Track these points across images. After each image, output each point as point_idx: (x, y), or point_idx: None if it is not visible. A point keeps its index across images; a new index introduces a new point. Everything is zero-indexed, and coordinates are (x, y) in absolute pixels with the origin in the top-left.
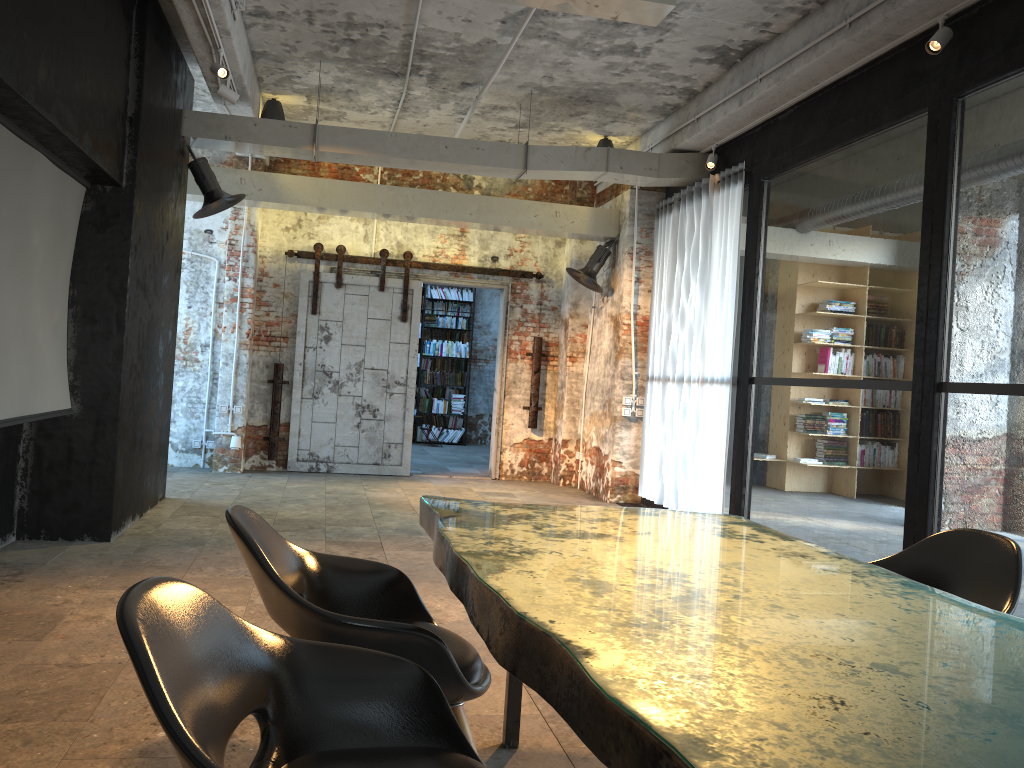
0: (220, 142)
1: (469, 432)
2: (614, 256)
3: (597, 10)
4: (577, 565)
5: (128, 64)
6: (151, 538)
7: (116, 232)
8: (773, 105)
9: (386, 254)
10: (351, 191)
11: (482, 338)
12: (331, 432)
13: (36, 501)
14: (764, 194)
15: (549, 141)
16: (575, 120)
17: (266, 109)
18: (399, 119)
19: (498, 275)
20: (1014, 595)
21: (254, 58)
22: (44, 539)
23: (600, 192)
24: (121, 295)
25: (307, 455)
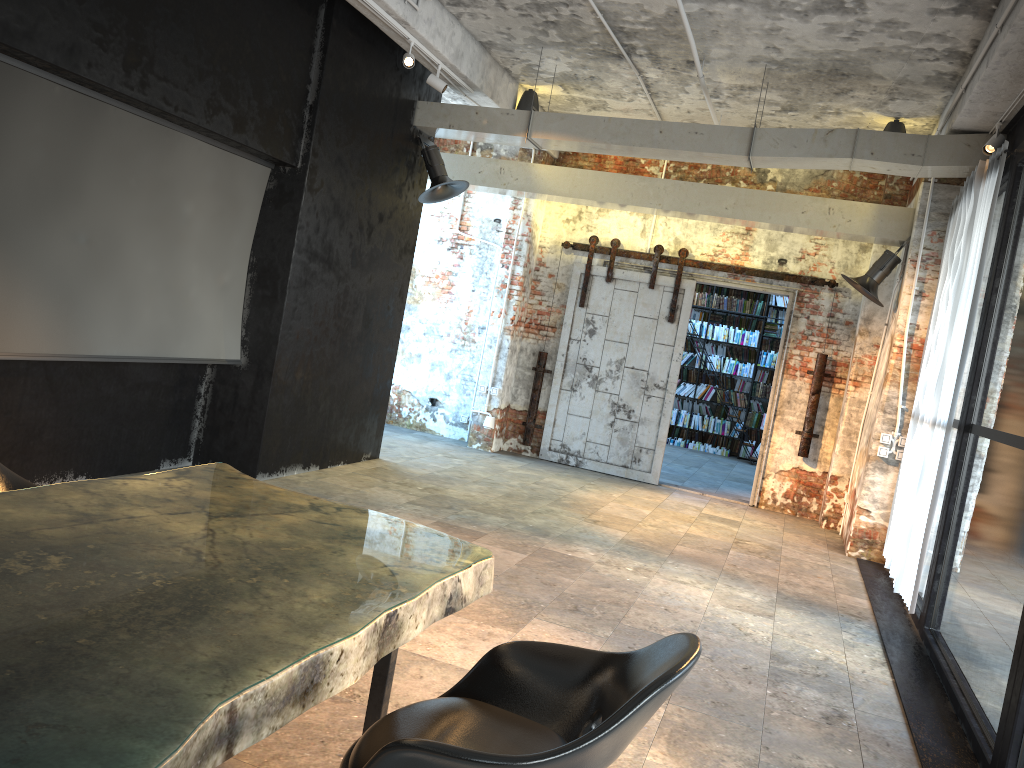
0: (447, 131)
1: None
2: (905, 264)
3: None
4: (1, 532)
5: (309, 57)
6: (292, 485)
7: (289, 208)
8: None
9: (660, 250)
10: (601, 181)
11: None
12: (584, 427)
13: (208, 435)
14: (1020, 183)
15: (834, 126)
16: (845, 99)
17: (521, 100)
18: (658, 106)
19: (782, 280)
20: (587, 735)
21: (486, 49)
22: None
23: (911, 188)
24: (286, 264)
25: (559, 446)
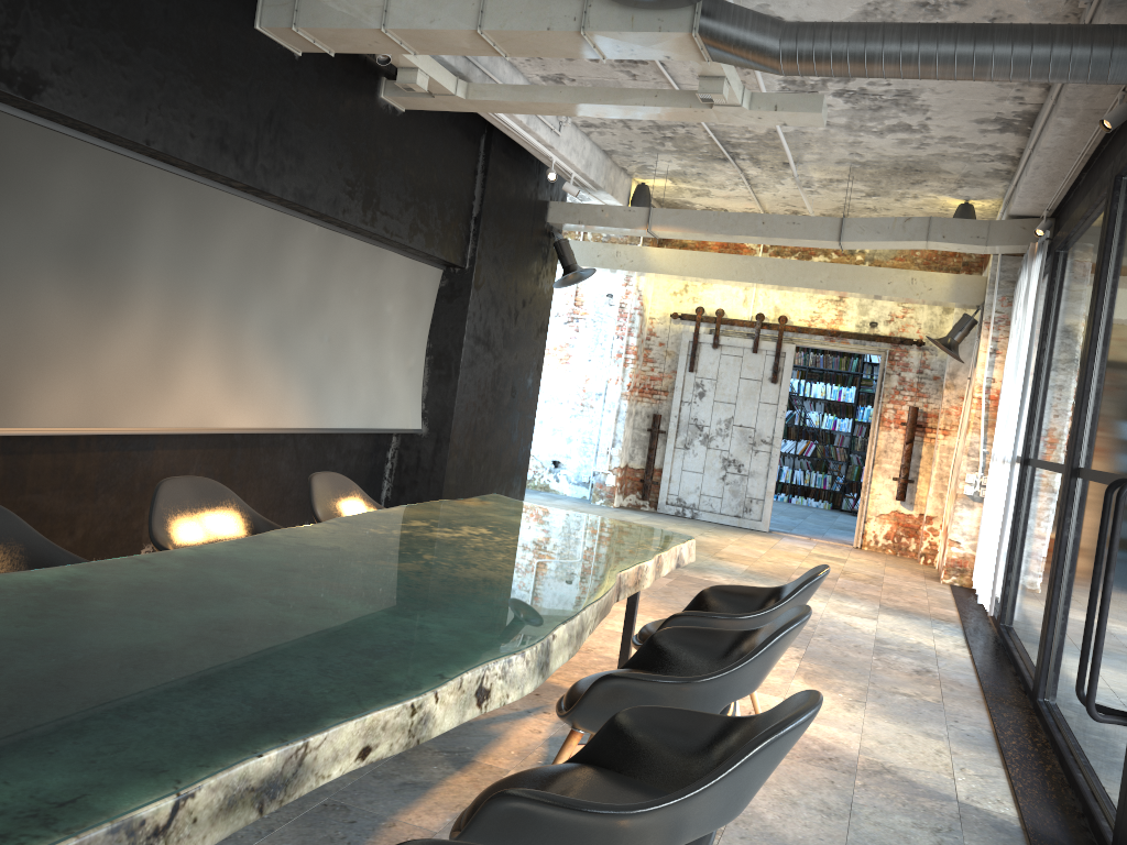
0: (576, 226)
1: None
2: (981, 325)
3: (764, 120)
4: (442, 519)
5: (474, 178)
6: None
7: (459, 302)
8: (1059, 173)
9: (761, 318)
10: (709, 261)
11: None
12: (698, 481)
13: (395, 493)
14: (1058, 265)
15: (913, 207)
16: (920, 187)
17: (635, 192)
18: (757, 193)
19: (874, 341)
20: (775, 604)
21: (608, 155)
22: None
23: (985, 256)
24: (459, 349)
25: (675, 500)
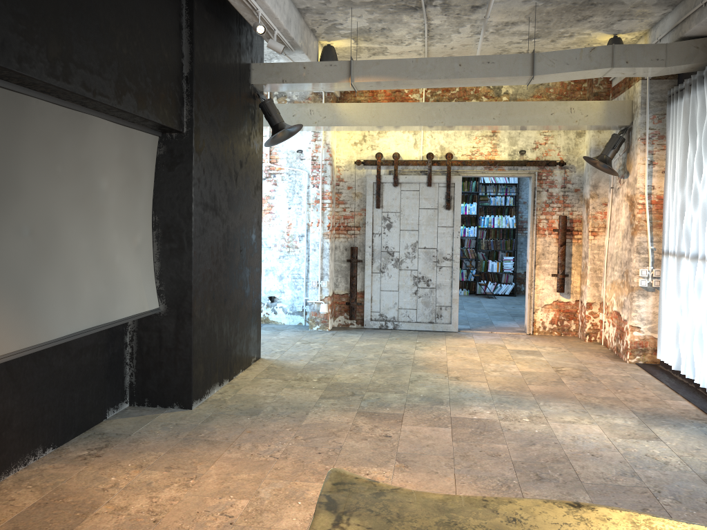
0: (280, 85)
1: (519, 285)
2: (628, 142)
3: None
4: None
5: (180, 34)
6: (224, 405)
7: (182, 169)
8: None
9: (431, 156)
10: (394, 110)
11: (527, 211)
12: (395, 298)
13: (140, 377)
14: None
15: (562, 47)
16: (583, 24)
17: (322, 54)
18: (429, 46)
19: (525, 166)
20: None
21: (302, 14)
22: (147, 406)
23: (615, 85)
24: (188, 218)
25: (378, 316)
